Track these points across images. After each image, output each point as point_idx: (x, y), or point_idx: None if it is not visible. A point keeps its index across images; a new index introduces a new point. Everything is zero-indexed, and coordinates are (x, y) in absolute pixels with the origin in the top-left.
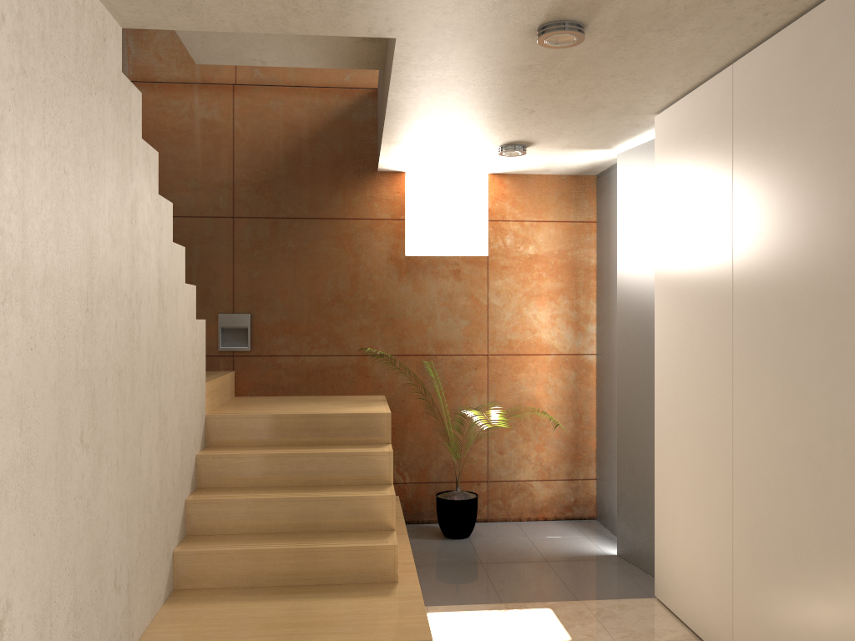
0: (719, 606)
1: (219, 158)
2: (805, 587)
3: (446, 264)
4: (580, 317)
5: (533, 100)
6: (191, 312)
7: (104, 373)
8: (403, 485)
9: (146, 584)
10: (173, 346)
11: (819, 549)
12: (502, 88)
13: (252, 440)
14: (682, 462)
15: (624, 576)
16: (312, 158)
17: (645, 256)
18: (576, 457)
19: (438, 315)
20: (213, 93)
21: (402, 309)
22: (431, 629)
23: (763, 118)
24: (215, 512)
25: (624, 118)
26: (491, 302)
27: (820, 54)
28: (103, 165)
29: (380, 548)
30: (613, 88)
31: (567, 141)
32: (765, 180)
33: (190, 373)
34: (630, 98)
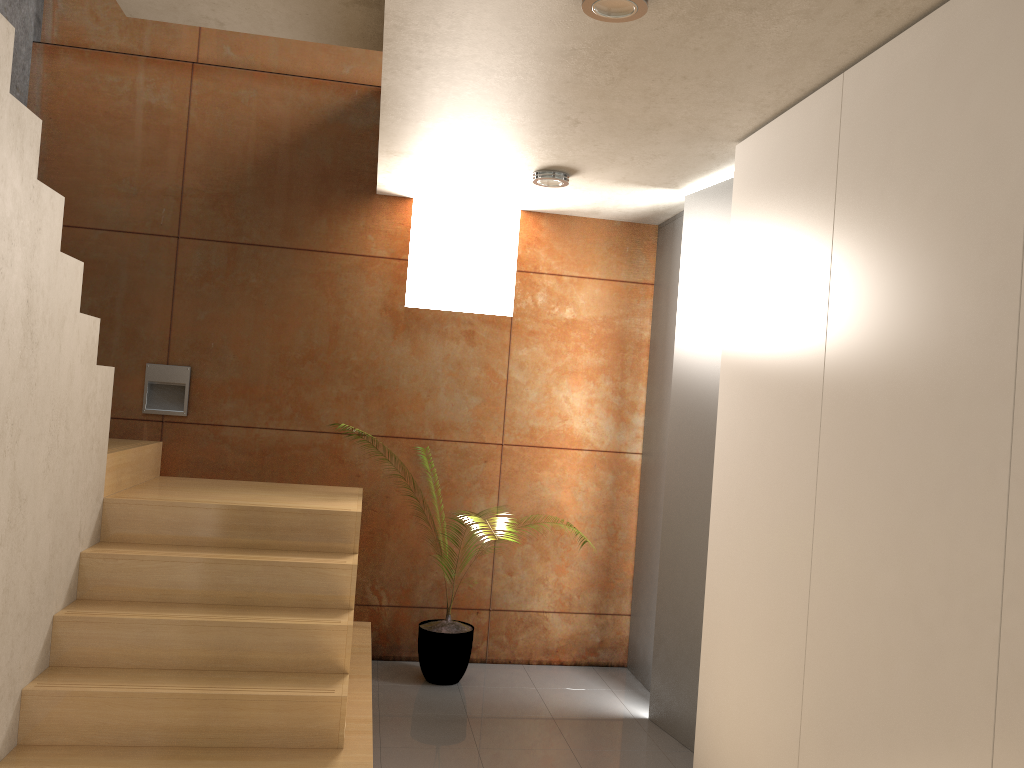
0: None
1: (165, 158)
2: None
3: (457, 322)
4: (625, 405)
5: (578, 105)
6: (88, 354)
7: None
8: (378, 608)
9: None
10: (48, 398)
11: (922, 748)
12: (536, 81)
13: (166, 536)
14: (740, 606)
15: (654, 749)
16: (291, 170)
17: (712, 329)
18: (607, 585)
19: (442, 388)
20: (164, 70)
21: (395, 376)
22: None
23: (881, 144)
24: (96, 636)
25: (697, 144)
26: (512, 376)
27: (966, 55)
28: None
29: (321, 700)
30: (684, 97)
31: (622, 172)
32: (877, 229)
33: (79, 438)
34: (706, 114)
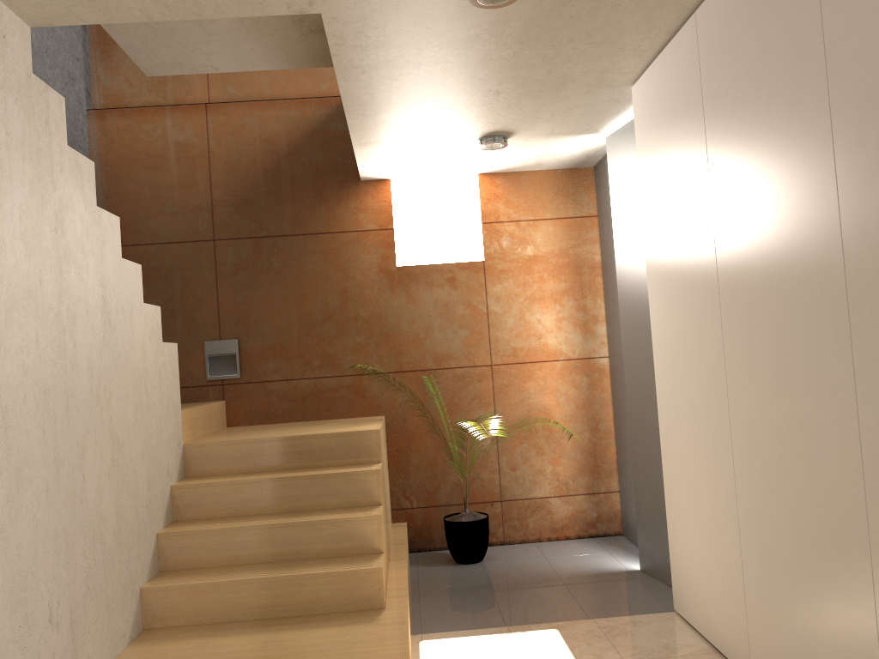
0: (733, 612)
1: (195, 181)
2: (812, 579)
3: (440, 272)
4: (588, 318)
5: (495, 79)
6: (155, 334)
7: (21, 389)
8: (411, 510)
9: (100, 622)
10: (128, 368)
11: (821, 533)
12: (456, 66)
13: (234, 467)
14: (686, 457)
15: (644, 591)
16: (292, 173)
17: (641, 241)
18: (595, 469)
19: (436, 327)
20: (185, 113)
21: (397, 323)
22: (422, 658)
23: (727, 62)
24: (189, 545)
25: (600, 92)
26: (491, 309)
27: None
28: (9, 168)
29: (363, 572)
30: (575, 56)
31: (548, 127)
32: (735, 130)
33: (157, 398)
34: (598, 66)
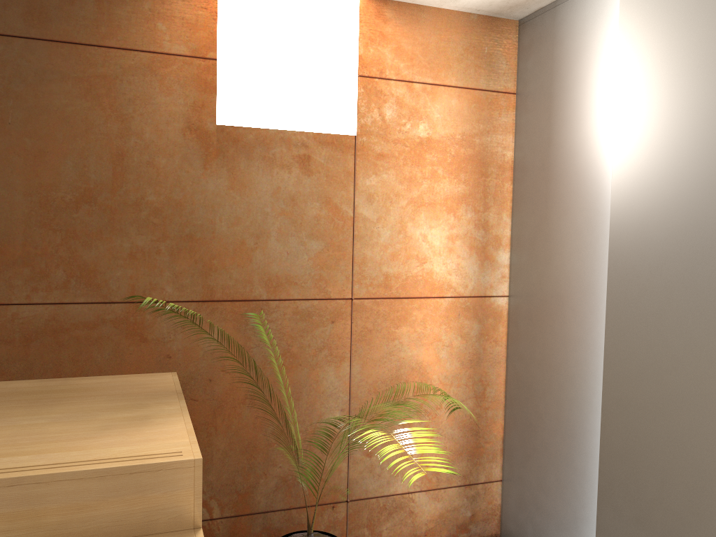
0: None
1: None
2: None
3: (287, 144)
4: (489, 240)
5: None
6: None
7: None
8: (209, 523)
9: None
10: None
11: None
12: None
13: None
14: None
15: None
16: None
17: (705, 132)
18: (476, 451)
19: (273, 233)
20: None
21: (210, 220)
22: None
23: None
24: None
25: None
26: (359, 213)
27: None
28: None
29: None
30: None
31: None
32: None
33: None
34: None
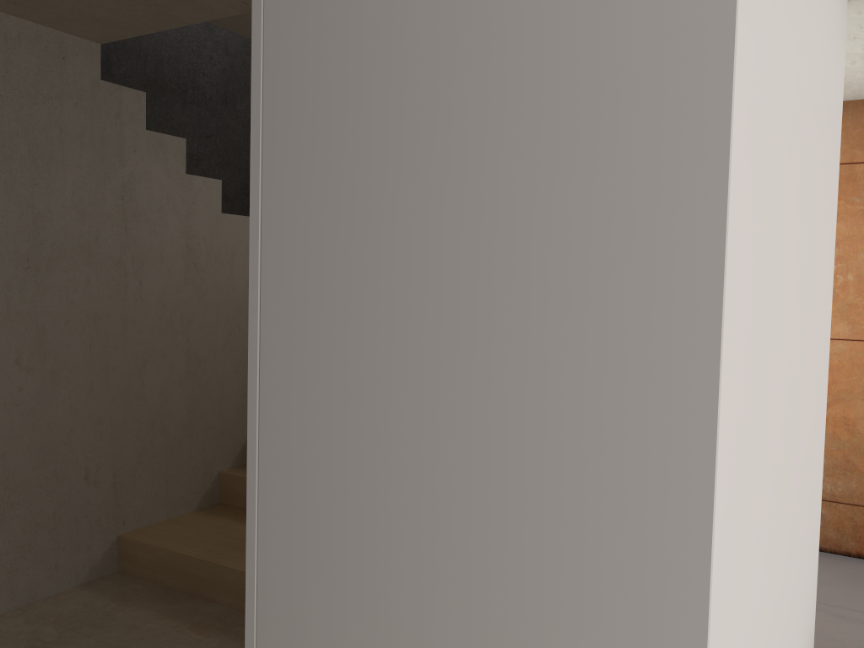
0: None
1: None
2: None
3: None
4: None
5: None
6: None
7: (64, 316)
8: None
9: (155, 489)
10: (221, 301)
11: None
12: None
13: None
14: None
15: None
16: None
17: None
18: None
19: None
20: None
21: None
22: None
23: None
24: None
25: None
26: None
27: None
28: (62, 157)
29: None
30: None
31: None
32: None
33: None
34: None
